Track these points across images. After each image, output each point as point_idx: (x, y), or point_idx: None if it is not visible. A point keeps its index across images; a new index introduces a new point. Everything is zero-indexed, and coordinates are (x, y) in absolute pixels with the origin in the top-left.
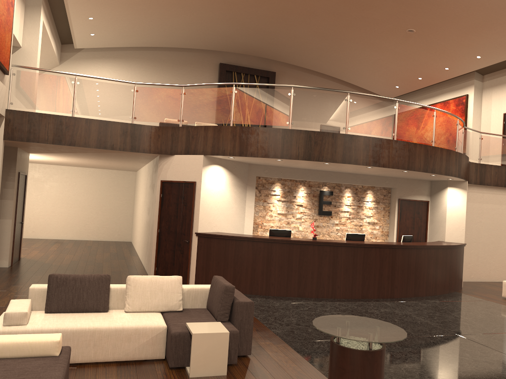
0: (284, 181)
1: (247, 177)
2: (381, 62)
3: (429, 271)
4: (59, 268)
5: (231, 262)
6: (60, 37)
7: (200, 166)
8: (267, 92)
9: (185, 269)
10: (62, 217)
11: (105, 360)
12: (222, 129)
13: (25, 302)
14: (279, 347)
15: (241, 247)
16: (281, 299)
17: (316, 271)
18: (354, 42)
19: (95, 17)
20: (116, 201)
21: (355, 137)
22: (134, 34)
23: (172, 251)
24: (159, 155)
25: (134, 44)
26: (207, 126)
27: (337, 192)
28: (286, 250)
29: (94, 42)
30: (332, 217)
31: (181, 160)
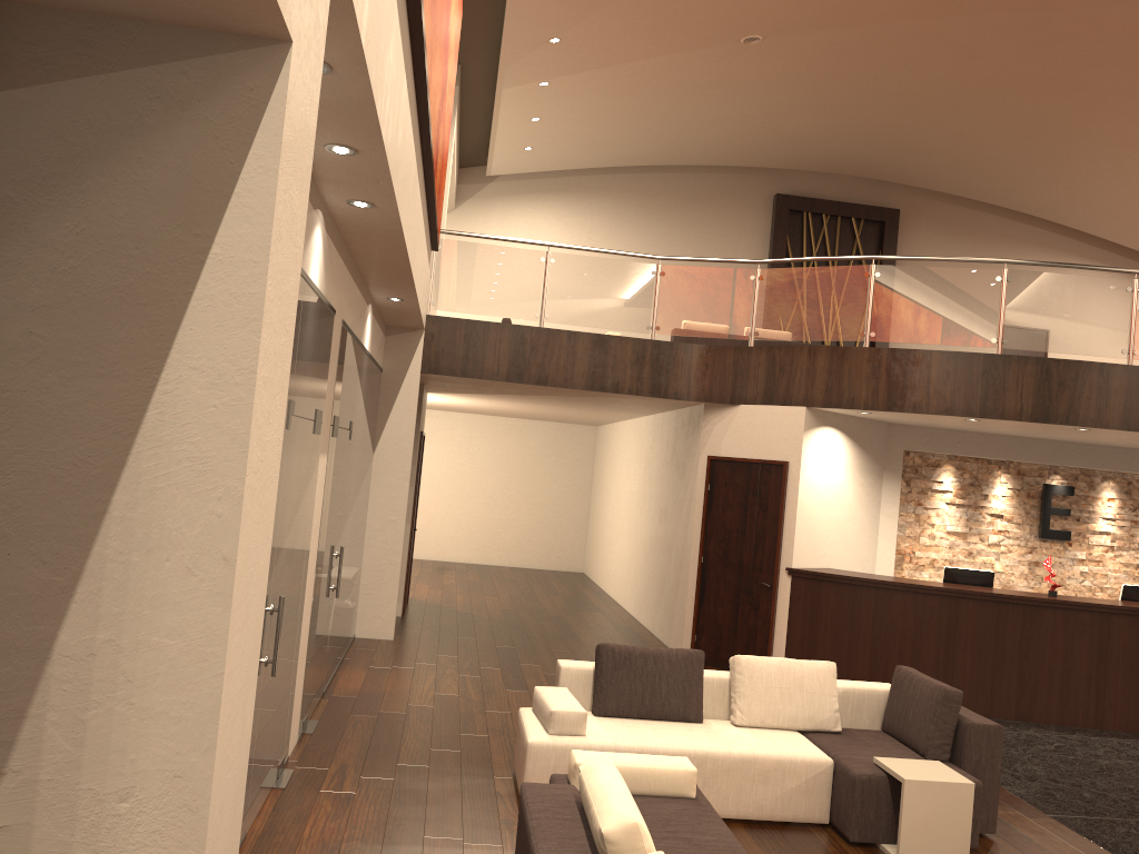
0: (962, 461)
1: (884, 452)
2: None
3: None
4: (492, 623)
5: (867, 634)
6: (461, 155)
7: (799, 430)
8: (947, 274)
9: (762, 643)
10: (450, 517)
11: (723, 815)
12: (848, 353)
13: (565, 693)
14: (1043, 825)
15: (889, 604)
16: None
17: (1058, 666)
18: (1103, 141)
19: (543, 116)
20: (555, 487)
21: None
22: (608, 143)
23: (733, 604)
24: (703, 403)
25: (602, 162)
26: (815, 347)
27: (1083, 489)
28: (991, 617)
29: (526, 162)
30: (1070, 545)
31: (754, 416)
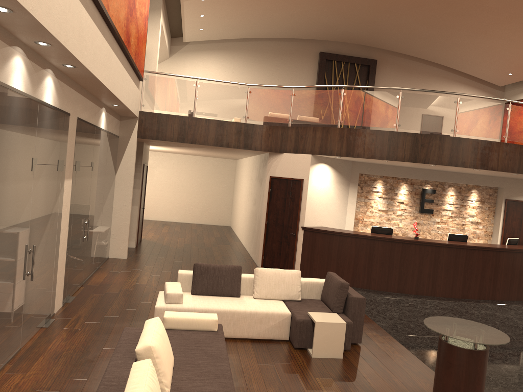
0: (386, 178)
1: (350, 174)
2: (494, 49)
3: None
4: (176, 250)
5: (335, 256)
6: (171, 32)
7: (308, 165)
8: (375, 94)
9: (291, 260)
10: (169, 201)
11: (242, 337)
12: (330, 130)
13: (177, 285)
14: (385, 339)
15: (345, 242)
16: (382, 293)
17: (416, 269)
18: (465, 29)
19: (205, 14)
20: (217, 187)
21: (463, 140)
22: (239, 27)
23: (279, 242)
24: (268, 152)
25: (238, 36)
26: (316, 127)
27: (439, 191)
28: (388, 248)
29: (201, 36)
30: (433, 215)
31: (289, 158)
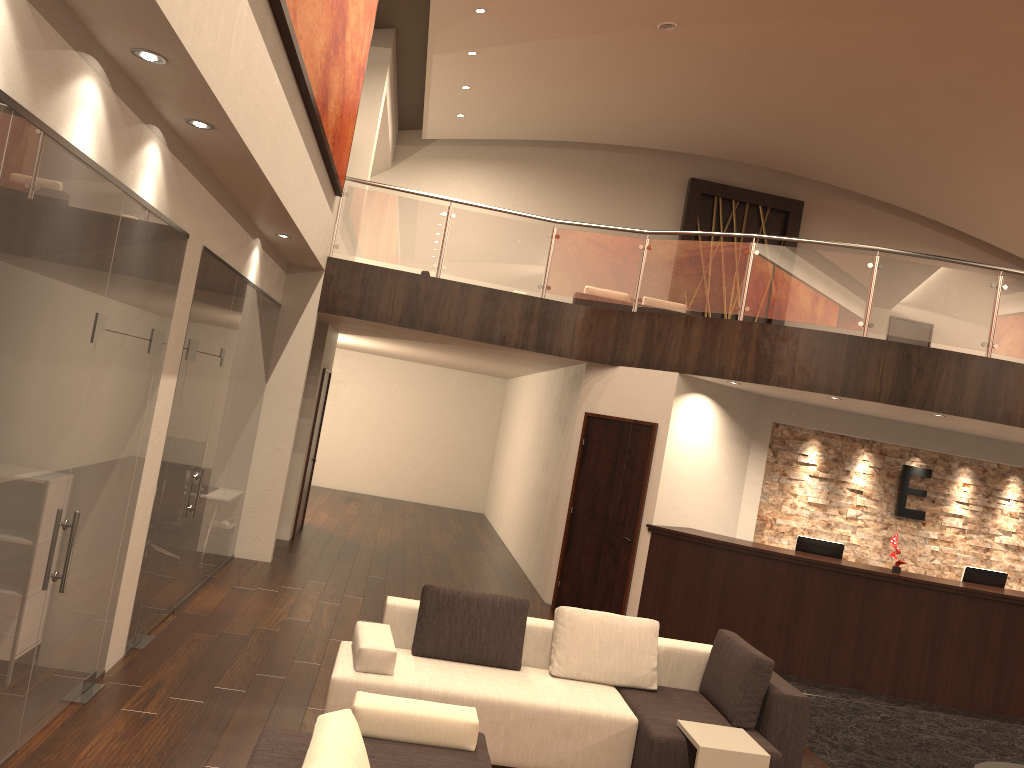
0: (828, 437)
1: (753, 422)
2: None
3: None
4: (375, 554)
5: (717, 594)
6: (399, 118)
7: (670, 394)
8: (823, 257)
9: (619, 594)
10: (363, 452)
11: (522, 766)
12: (722, 324)
13: (384, 630)
14: None
15: (740, 567)
16: (817, 687)
17: (895, 639)
18: (993, 151)
19: (473, 85)
20: (464, 432)
21: (1009, 366)
22: (535, 117)
23: (595, 555)
24: (586, 362)
25: (530, 134)
26: (692, 317)
27: (940, 473)
28: (835, 587)
29: (459, 129)
30: (924, 525)
31: (630, 378)
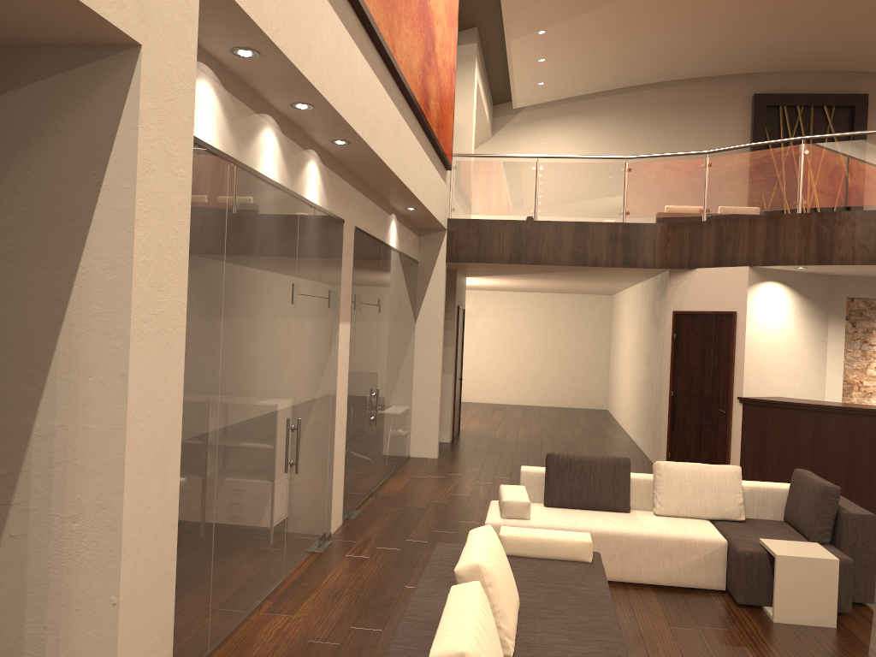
0: None
1: (828, 299)
2: None
3: None
4: (517, 446)
5: (808, 449)
6: (492, 95)
7: (744, 285)
8: (869, 145)
9: (721, 458)
10: (501, 370)
11: (637, 581)
12: (782, 219)
13: (520, 489)
14: None
15: (826, 424)
16: None
17: None
18: None
19: (547, 57)
20: (581, 344)
21: None
22: (604, 71)
23: (697, 428)
24: (668, 270)
25: (603, 86)
26: (755, 217)
27: None
28: None
29: (542, 94)
30: None
31: (707, 277)
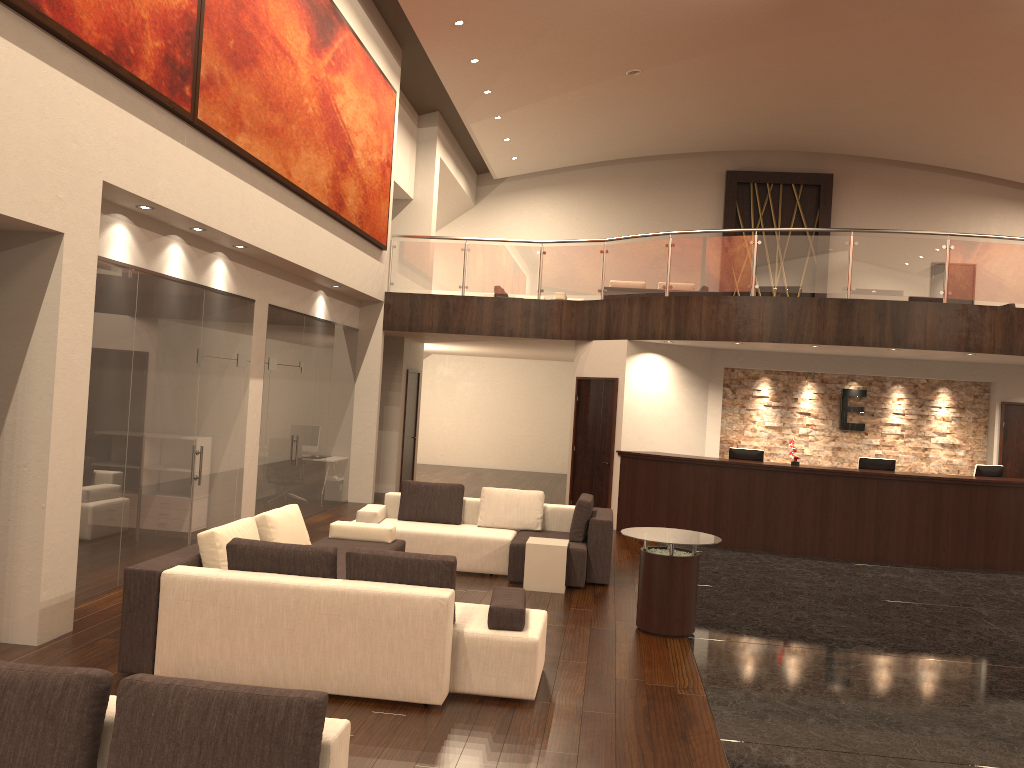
0: (776, 374)
1: (708, 369)
2: None
3: (1021, 528)
4: None
5: (665, 494)
6: (473, 166)
7: (624, 356)
8: (718, 241)
9: (605, 503)
10: (480, 435)
11: None
12: (651, 301)
13: (378, 506)
14: None
15: (678, 472)
16: (733, 550)
17: (792, 513)
18: (963, 109)
19: (511, 137)
20: (558, 410)
21: (859, 302)
22: (575, 148)
23: (590, 478)
24: (575, 341)
25: (579, 160)
26: (632, 298)
27: (876, 392)
28: (744, 479)
29: (519, 167)
30: (866, 434)
31: (600, 348)
